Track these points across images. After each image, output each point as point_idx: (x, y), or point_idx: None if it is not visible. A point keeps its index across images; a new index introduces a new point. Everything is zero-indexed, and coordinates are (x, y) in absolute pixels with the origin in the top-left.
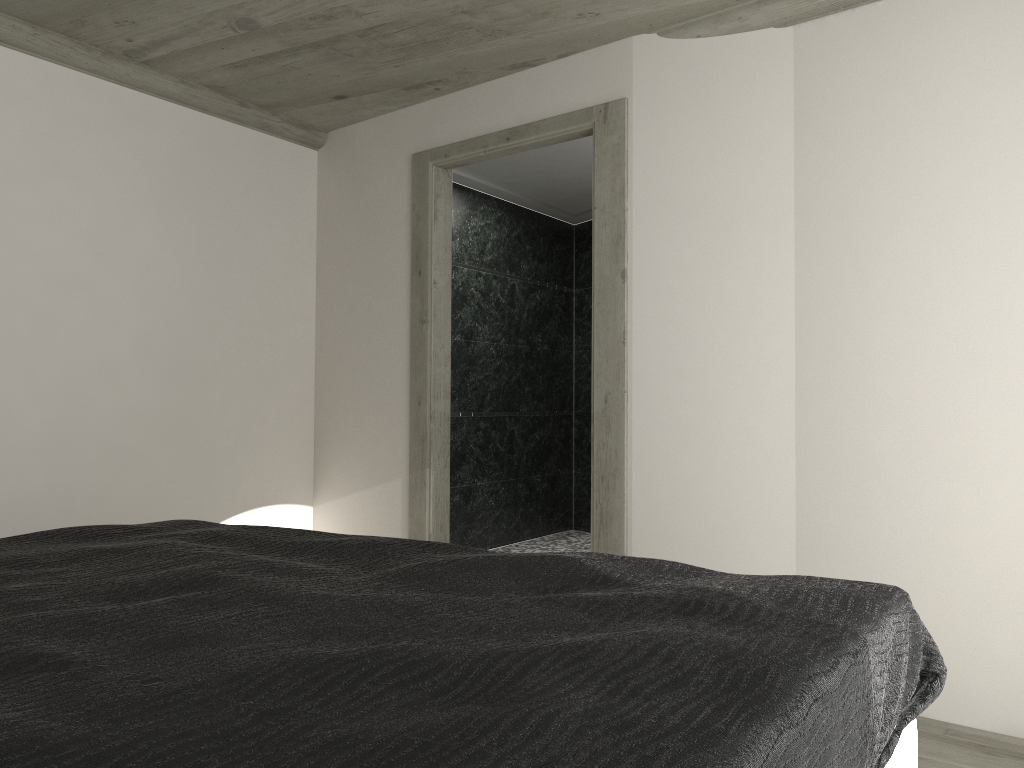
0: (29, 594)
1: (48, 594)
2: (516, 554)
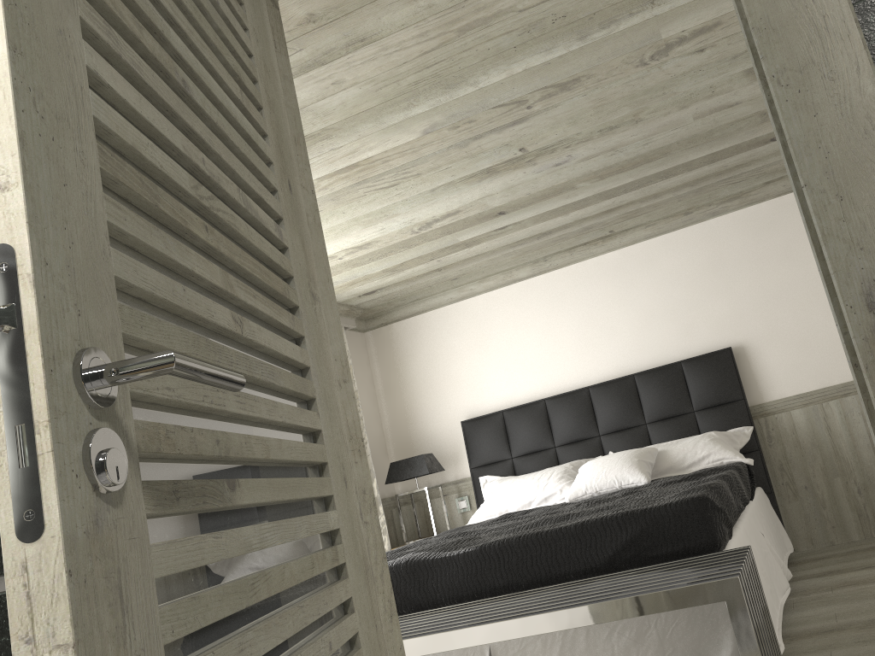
0: (580, 506)
1: (577, 508)
2: (436, 548)
